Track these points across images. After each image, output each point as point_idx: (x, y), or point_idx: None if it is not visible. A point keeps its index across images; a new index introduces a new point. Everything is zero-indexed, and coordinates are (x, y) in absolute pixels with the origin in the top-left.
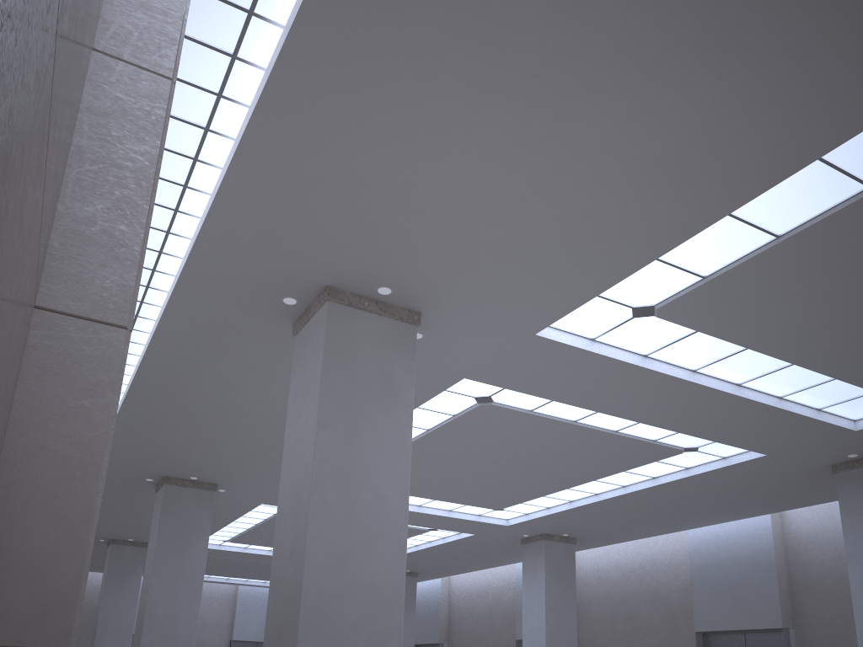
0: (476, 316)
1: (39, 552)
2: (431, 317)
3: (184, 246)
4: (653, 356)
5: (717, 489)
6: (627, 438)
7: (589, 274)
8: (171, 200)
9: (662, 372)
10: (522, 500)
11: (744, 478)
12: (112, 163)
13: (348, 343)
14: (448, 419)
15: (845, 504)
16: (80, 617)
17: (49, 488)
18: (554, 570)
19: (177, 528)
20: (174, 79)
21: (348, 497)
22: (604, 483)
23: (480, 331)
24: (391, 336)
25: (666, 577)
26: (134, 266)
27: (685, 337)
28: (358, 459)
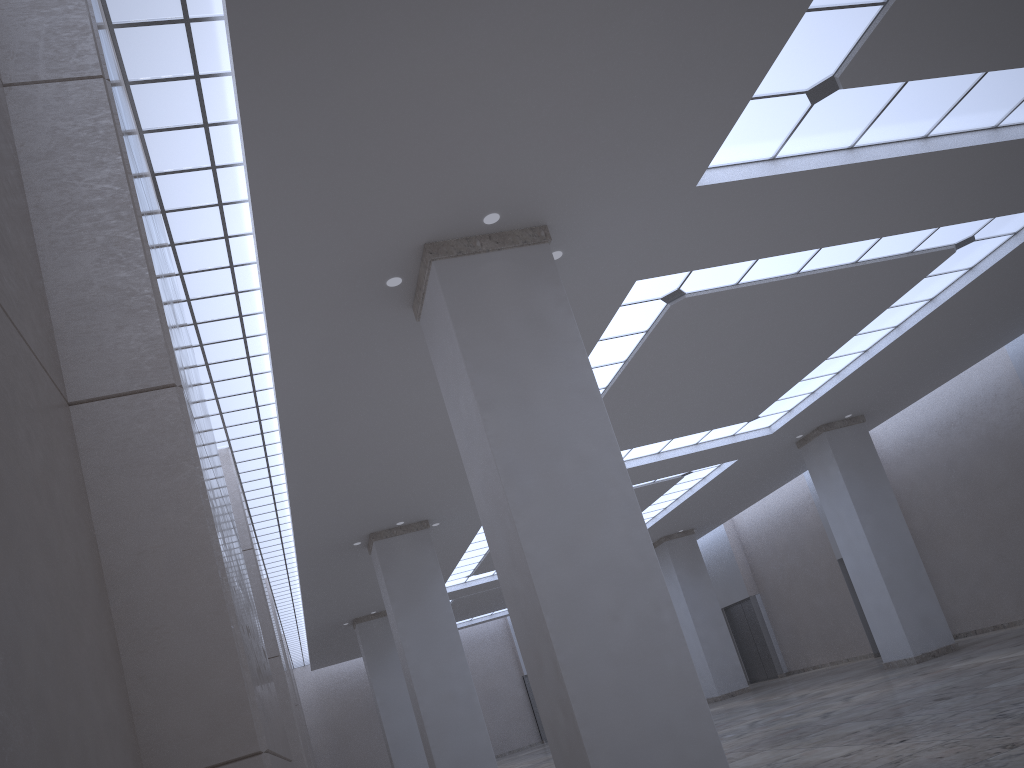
0: (613, 197)
1: (186, 662)
2: (560, 224)
3: (257, 273)
4: (862, 144)
5: (1022, 277)
6: (874, 265)
7: (727, 74)
8: (215, 228)
9: (882, 159)
10: (777, 397)
11: None
12: (80, 206)
13: (476, 299)
14: (643, 339)
15: None
16: (259, 713)
17: (168, 591)
18: (851, 463)
19: (406, 582)
20: (106, 75)
21: (548, 474)
22: (870, 334)
23: (627, 214)
24: (522, 269)
25: (997, 415)
26: (153, 312)
27: (894, 97)
28: (542, 427)
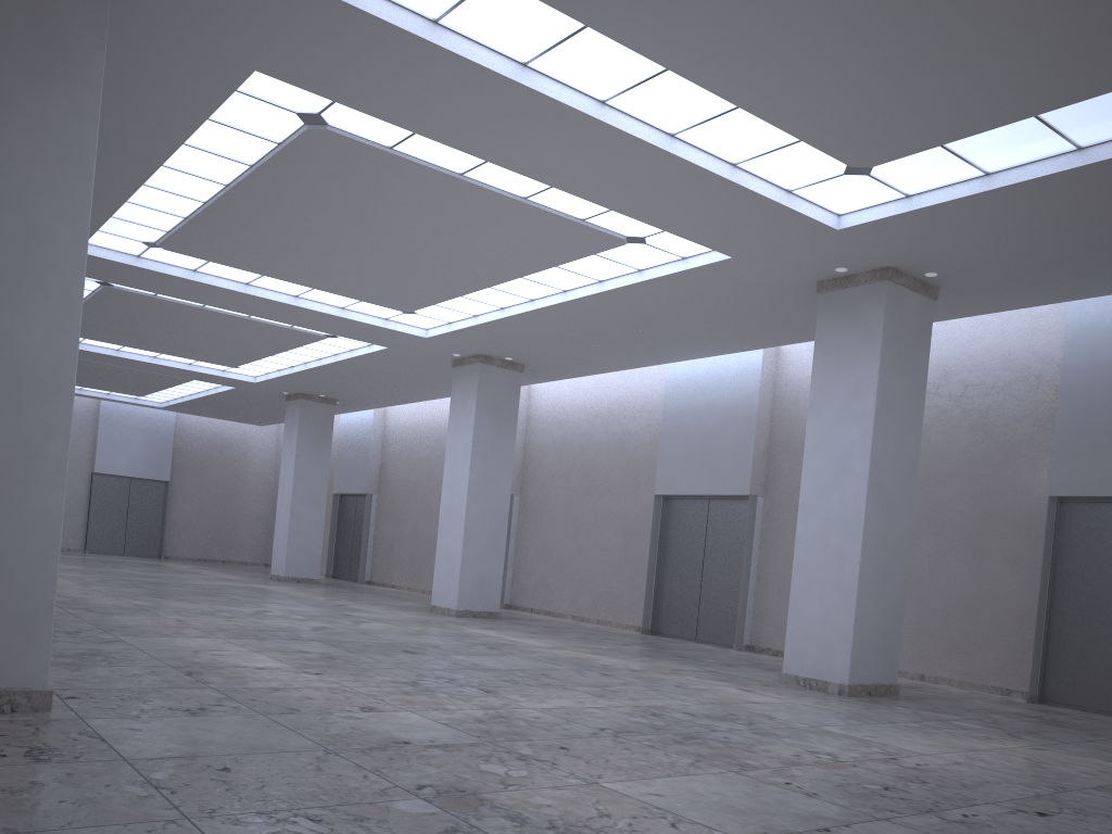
0: None
1: None
2: None
3: None
4: (537, 68)
5: (682, 305)
6: (543, 212)
7: None
8: None
9: (550, 96)
10: (435, 301)
11: (712, 291)
12: None
13: None
14: (274, 151)
15: (822, 336)
16: None
17: None
18: (490, 405)
19: None
20: None
21: None
22: (538, 285)
23: None
24: None
25: (635, 426)
26: None
27: (572, 36)
28: None
